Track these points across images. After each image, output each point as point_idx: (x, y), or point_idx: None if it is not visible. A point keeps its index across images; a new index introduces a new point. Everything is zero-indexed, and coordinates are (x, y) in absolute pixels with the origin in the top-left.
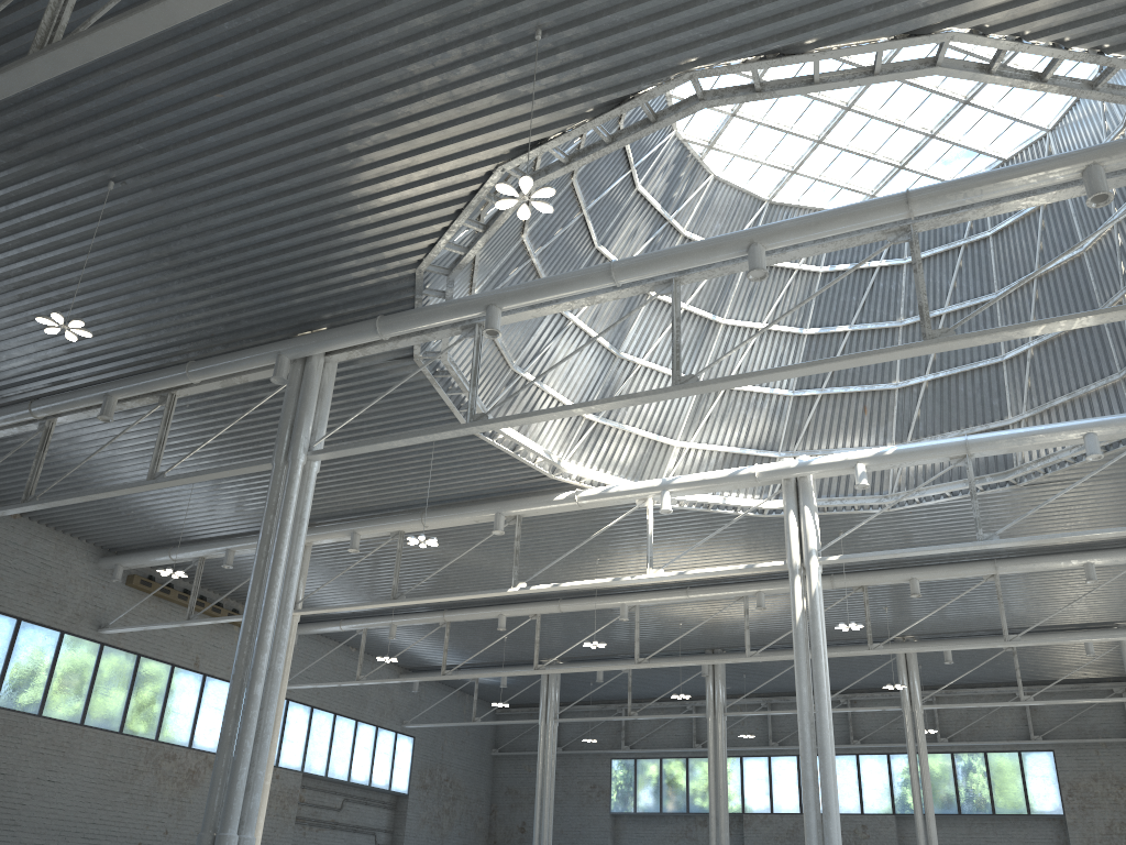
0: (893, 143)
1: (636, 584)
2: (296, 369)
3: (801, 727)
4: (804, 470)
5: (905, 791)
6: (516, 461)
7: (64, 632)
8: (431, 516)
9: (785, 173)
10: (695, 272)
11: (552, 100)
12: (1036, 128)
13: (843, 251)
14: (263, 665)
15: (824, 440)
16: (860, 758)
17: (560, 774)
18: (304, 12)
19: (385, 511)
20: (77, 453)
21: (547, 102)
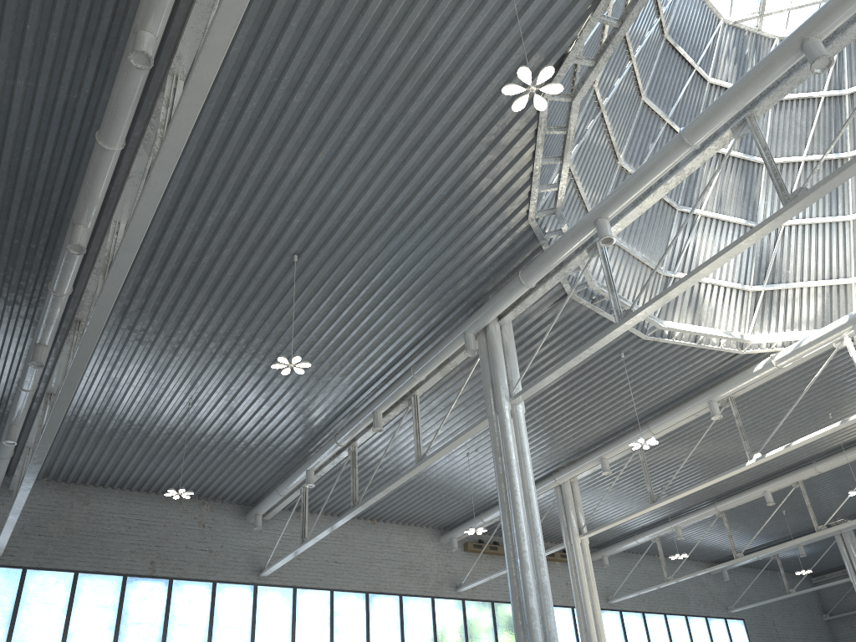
0: None
1: None
2: (481, 339)
3: None
4: None
5: None
6: (703, 350)
7: (433, 597)
8: (655, 424)
9: None
10: (763, 99)
11: (552, 17)
12: None
13: None
14: (529, 581)
15: None
16: None
17: None
18: (336, 58)
19: (619, 433)
20: (385, 464)
21: (549, 22)
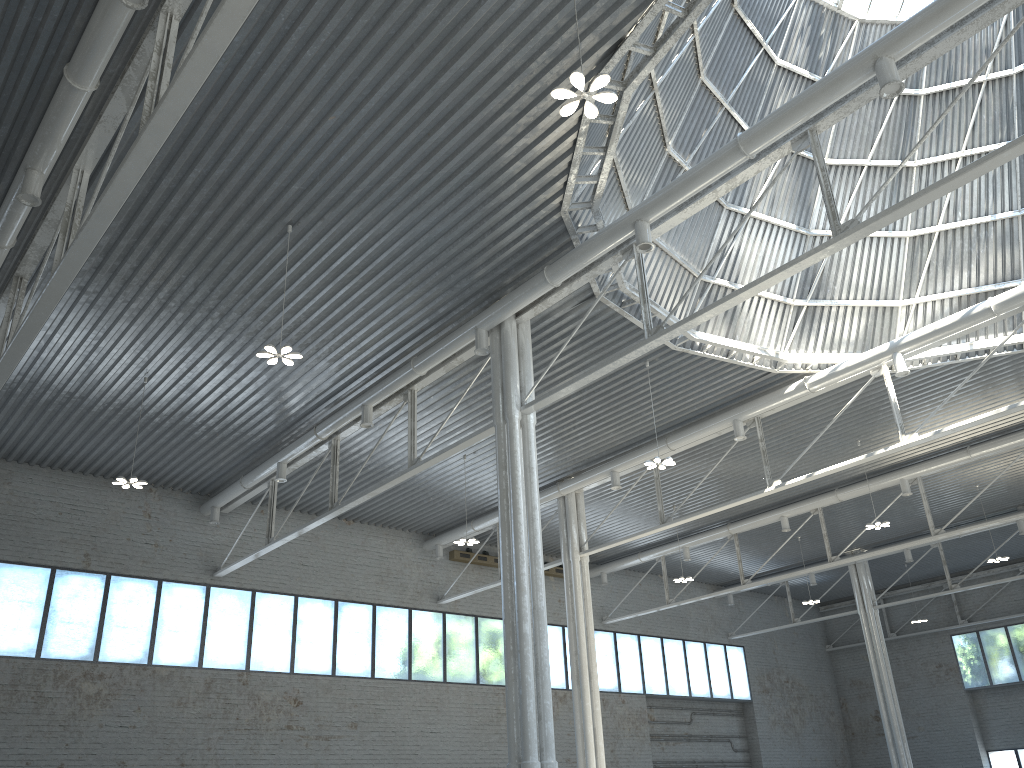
0: None
1: (910, 457)
2: (494, 337)
3: None
4: None
5: None
6: (734, 366)
7: (411, 608)
8: (675, 439)
9: None
10: (828, 114)
11: None
12: None
13: None
14: (525, 605)
15: None
16: None
17: (900, 658)
18: (362, 13)
19: (634, 445)
20: (369, 460)
21: (607, 2)
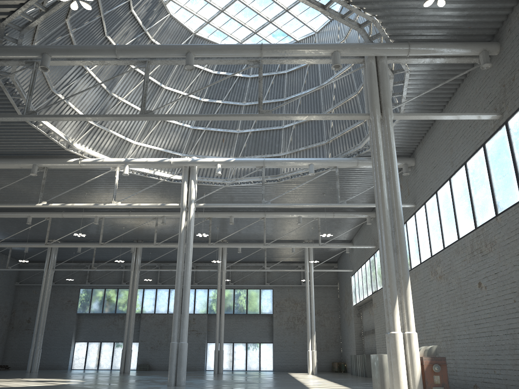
0: (253, 21)
1: (104, 207)
2: None
3: (177, 278)
4: (194, 163)
5: (213, 304)
6: (48, 139)
7: None
8: None
9: (204, 22)
10: (158, 60)
11: None
12: (312, 30)
13: (224, 66)
14: None
15: (203, 151)
16: (196, 290)
17: (52, 295)
18: None
19: None
20: None
21: None
